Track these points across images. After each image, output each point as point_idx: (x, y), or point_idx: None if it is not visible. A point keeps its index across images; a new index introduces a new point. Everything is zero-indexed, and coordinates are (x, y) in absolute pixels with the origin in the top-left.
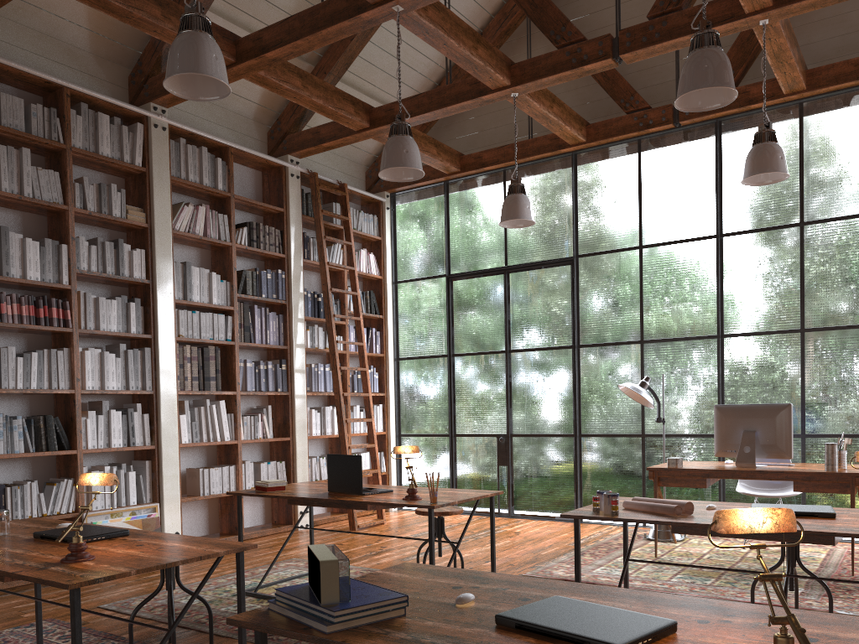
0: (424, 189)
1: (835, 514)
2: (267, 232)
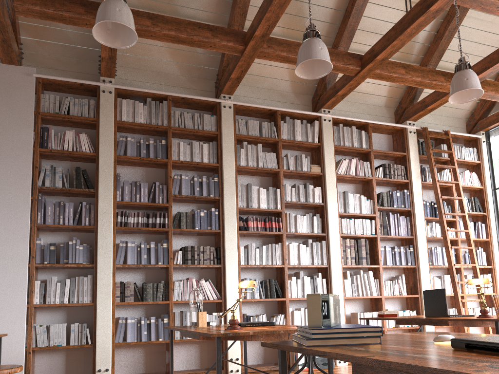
0: None
1: None
2: (395, 168)
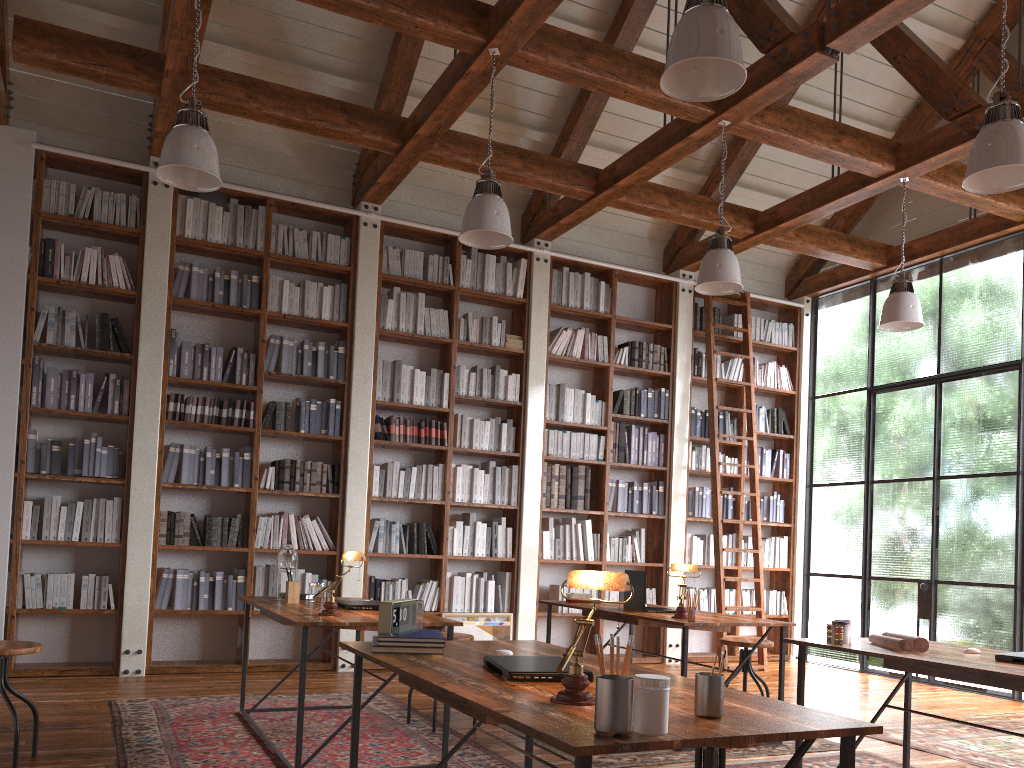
0: (849, 290)
1: None
2: (650, 350)
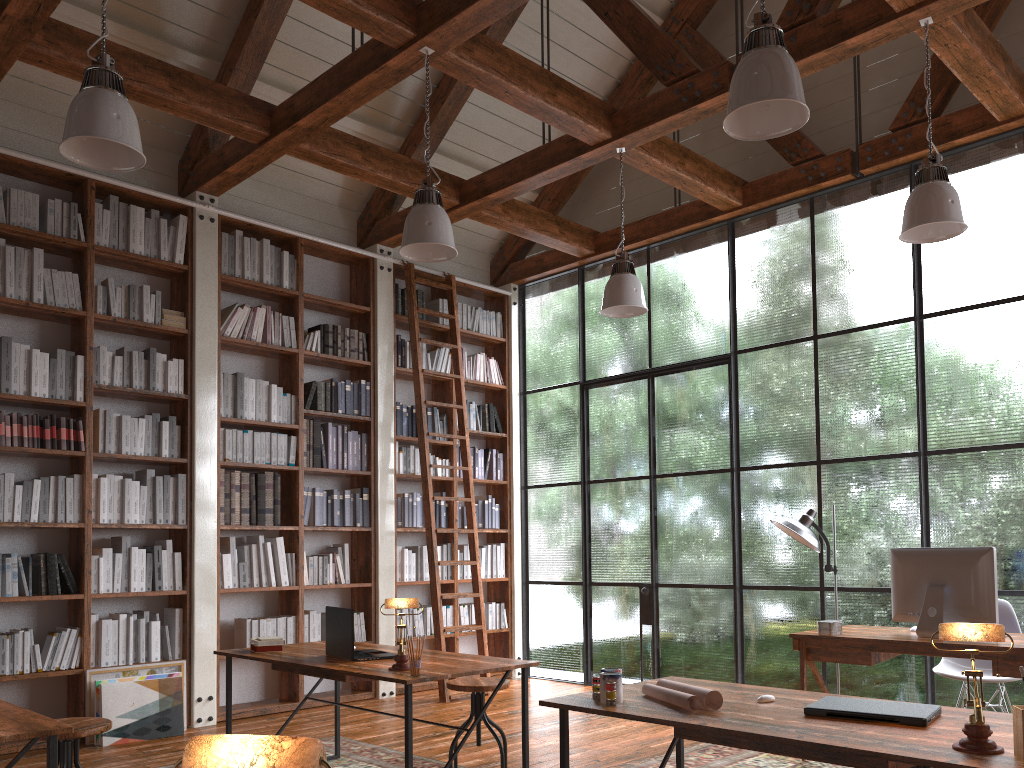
0: (557, 278)
1: (924, 720)
2: (347, 336)
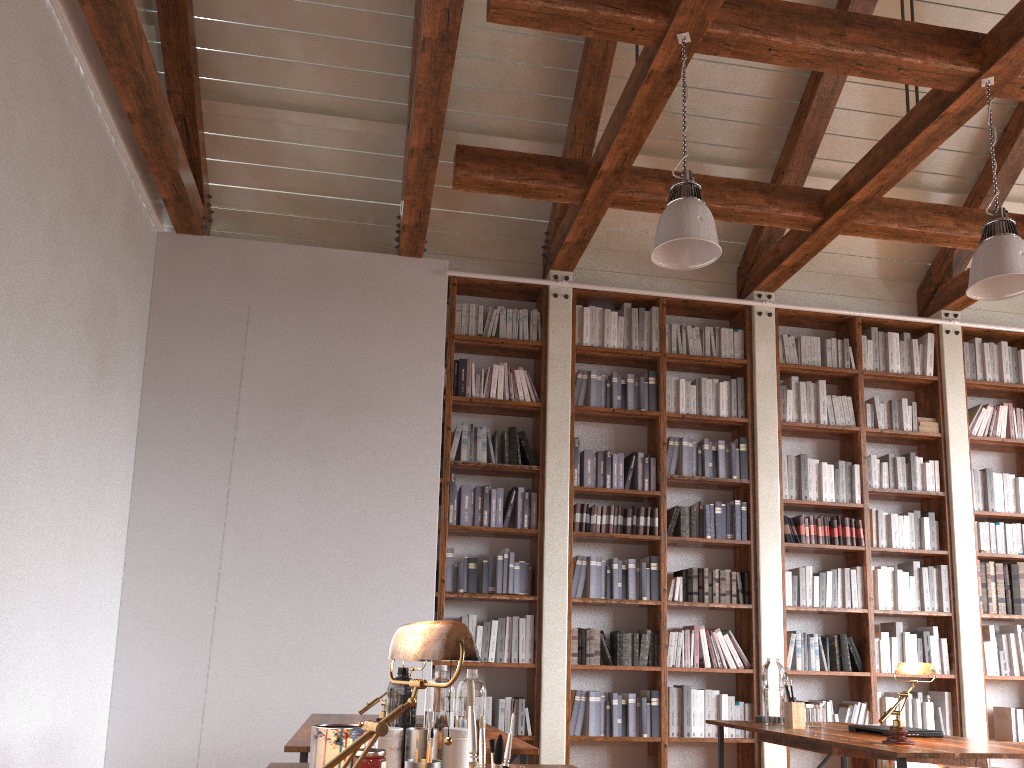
0: None
1: None
2: None
